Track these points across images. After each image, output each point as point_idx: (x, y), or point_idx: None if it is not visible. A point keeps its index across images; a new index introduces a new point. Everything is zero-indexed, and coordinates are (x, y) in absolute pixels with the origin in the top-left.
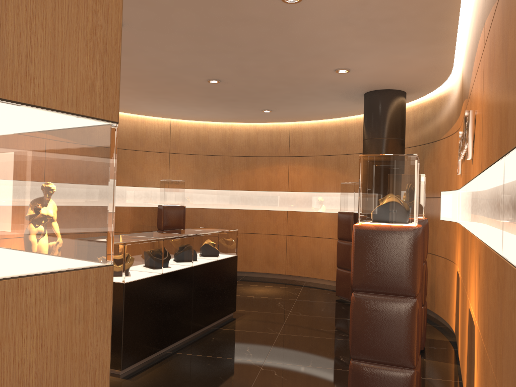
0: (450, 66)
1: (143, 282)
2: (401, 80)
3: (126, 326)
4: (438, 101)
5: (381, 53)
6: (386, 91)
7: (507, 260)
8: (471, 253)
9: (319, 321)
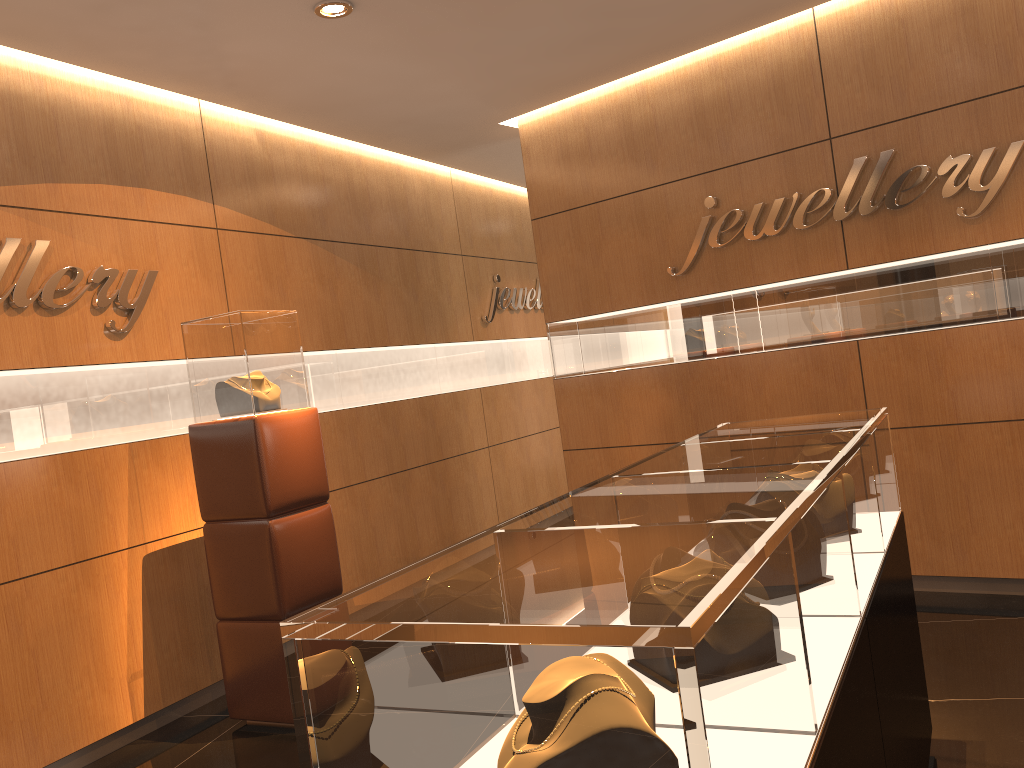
0: None
1: None
2: None
3: None
4: None
5: None
6: None
7: (357, 407)
8: (154, 467)
9: None
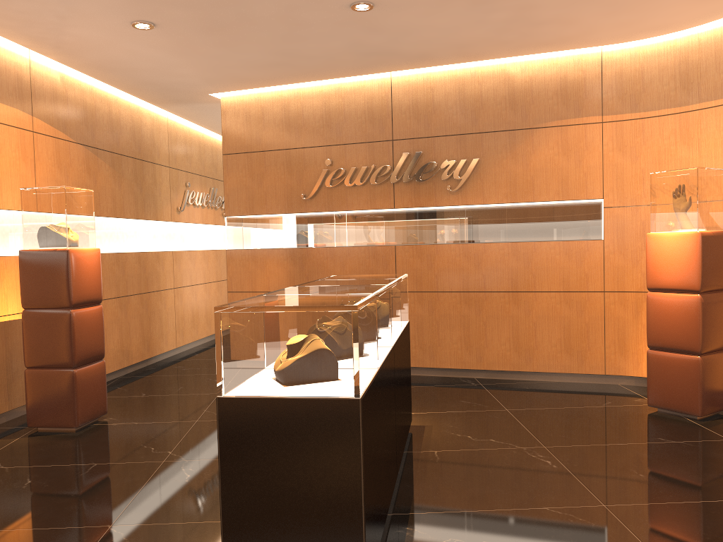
0: None
1: None
2: None
3: None
4: None
5: None
6: None
7: (102, 253)
8: None
9: None
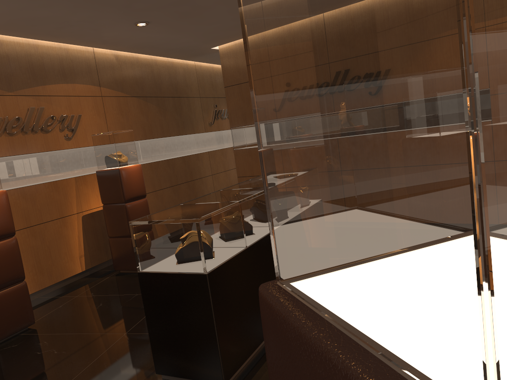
0: None
1: None
2: None
3: None
4: None
5: None
6: None
7: (157, 161)
8: (84, 185)
9: (28, 377)
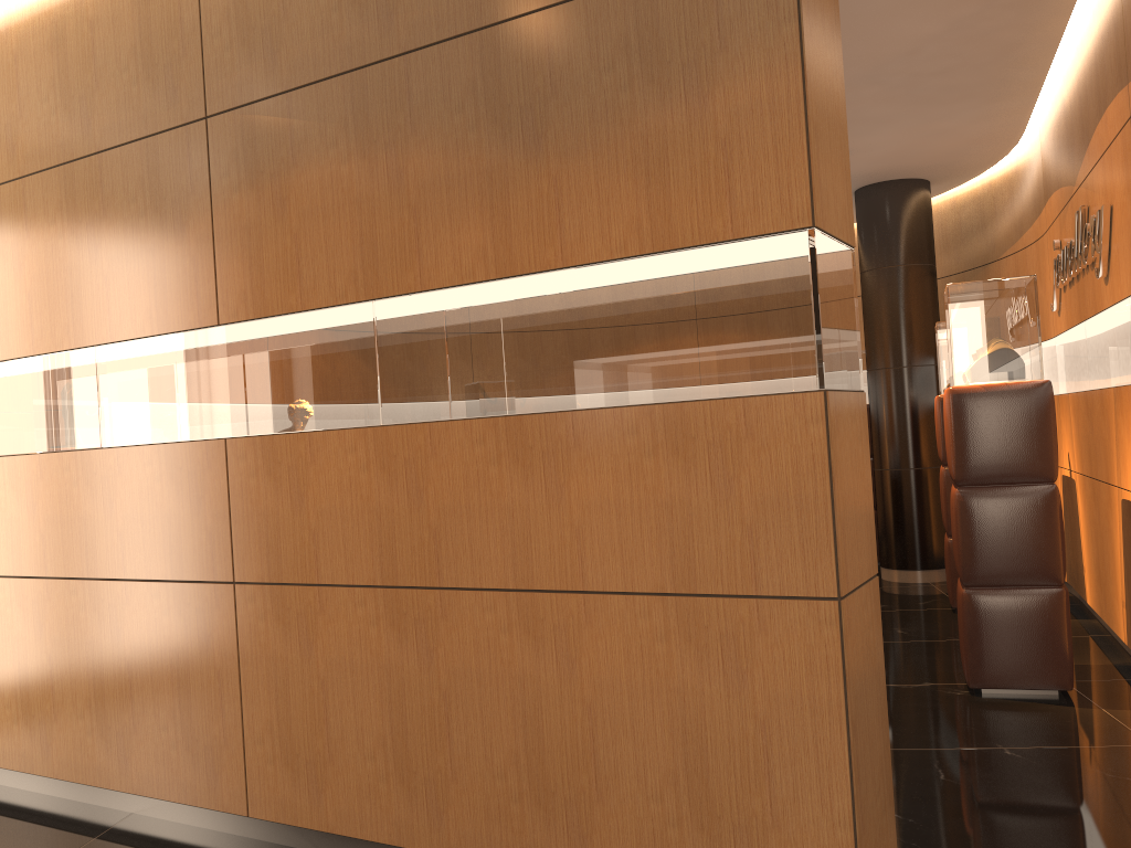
0: (1019, 132)
1: None
2: (928, 162)
3: None
4: (988, 192)
5: (911, 121)
6: (897, 184)
7: None
8: (1120, 415)
9: None
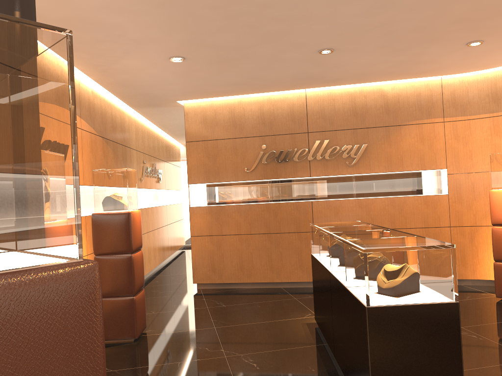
0: None
1: (314, 260)
2: None
3: (313, 287)
4: None
5: (83, 3)
6: None
7: None
8: None
9: None
